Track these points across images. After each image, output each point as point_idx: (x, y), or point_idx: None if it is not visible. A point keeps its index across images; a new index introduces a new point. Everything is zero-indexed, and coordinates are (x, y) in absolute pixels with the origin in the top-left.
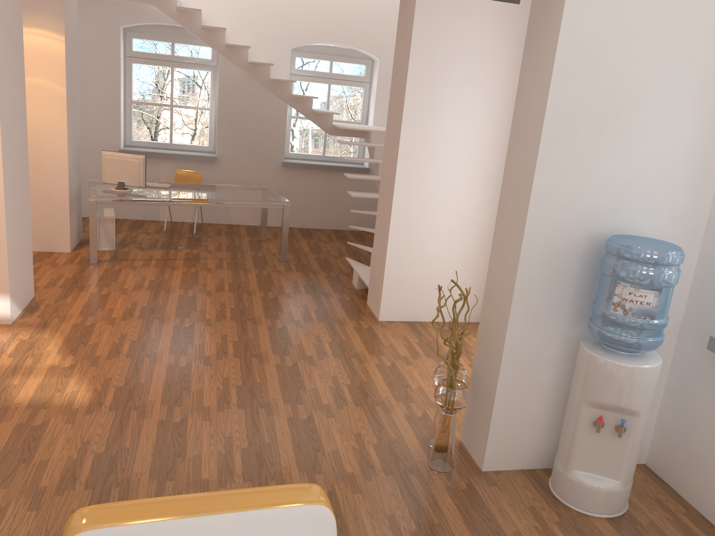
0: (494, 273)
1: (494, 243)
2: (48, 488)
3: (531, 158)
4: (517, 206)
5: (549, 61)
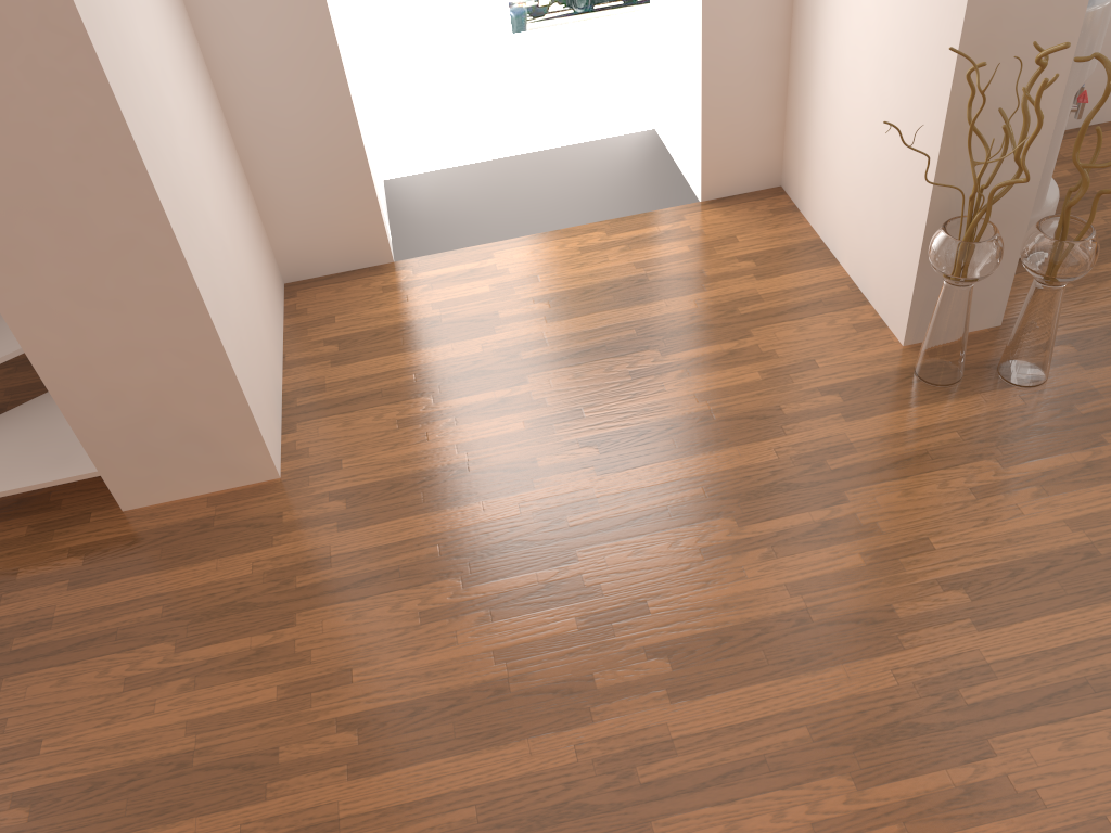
0: None
1: None
2: None
3: None
4: None
5: None
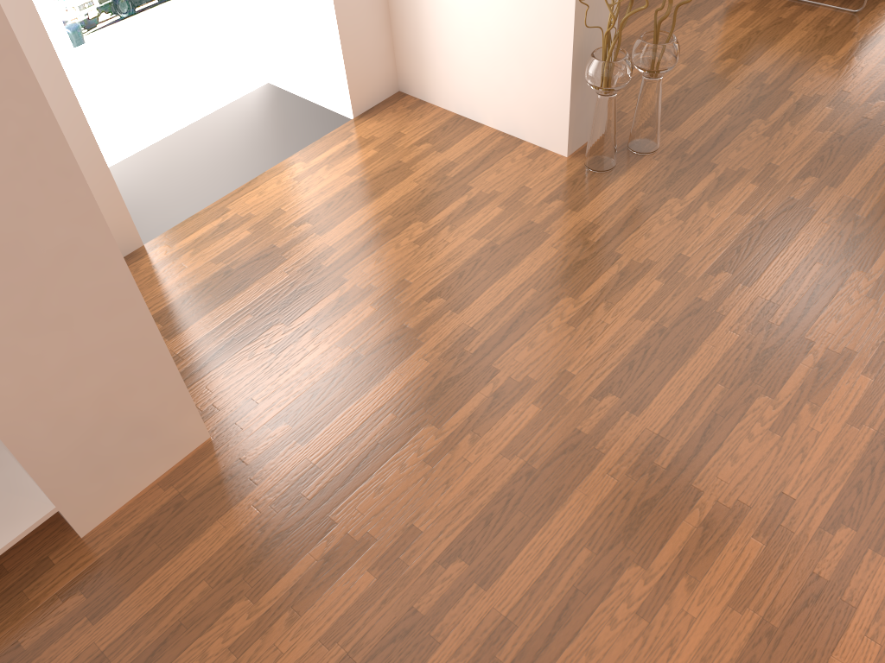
0: None
1: None
2: None
3: None
4: None
5: None
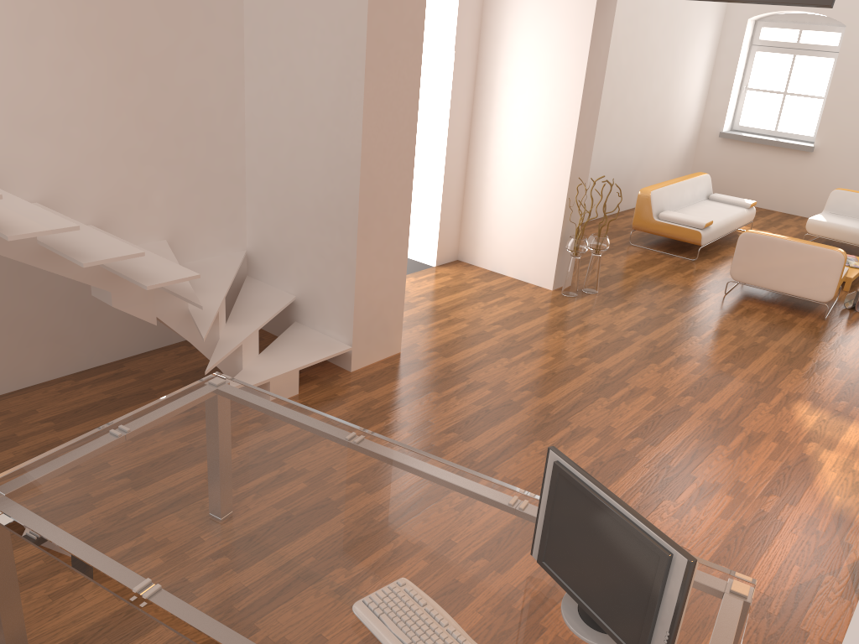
0: (575, 166)
1: (575, 147)
2: (834, 366)
3: (599, 84)
4: (591, 116)
5: (610, 23)
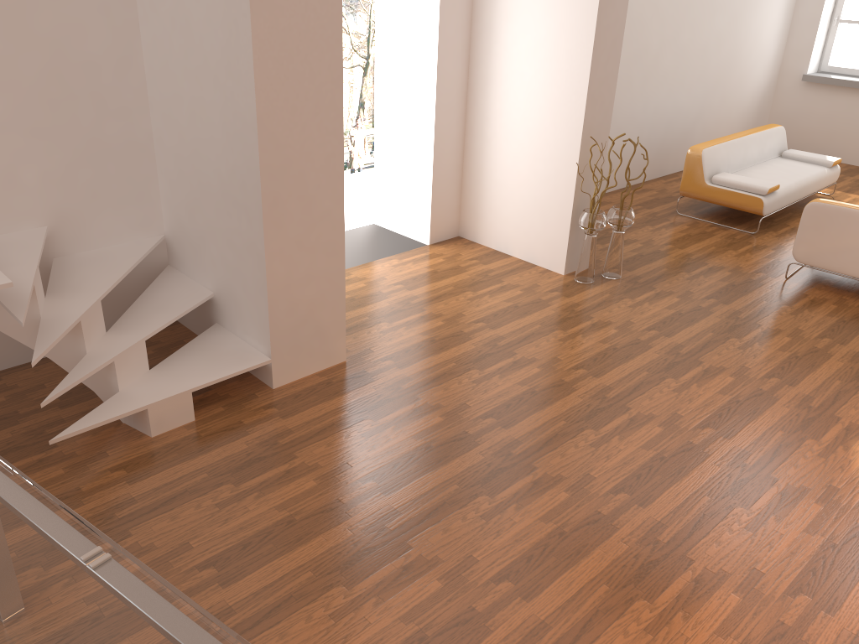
0: (590, 122)
1: (589, 98)
2: None
3: (621, 16)
4: (611, 57)
5: None
